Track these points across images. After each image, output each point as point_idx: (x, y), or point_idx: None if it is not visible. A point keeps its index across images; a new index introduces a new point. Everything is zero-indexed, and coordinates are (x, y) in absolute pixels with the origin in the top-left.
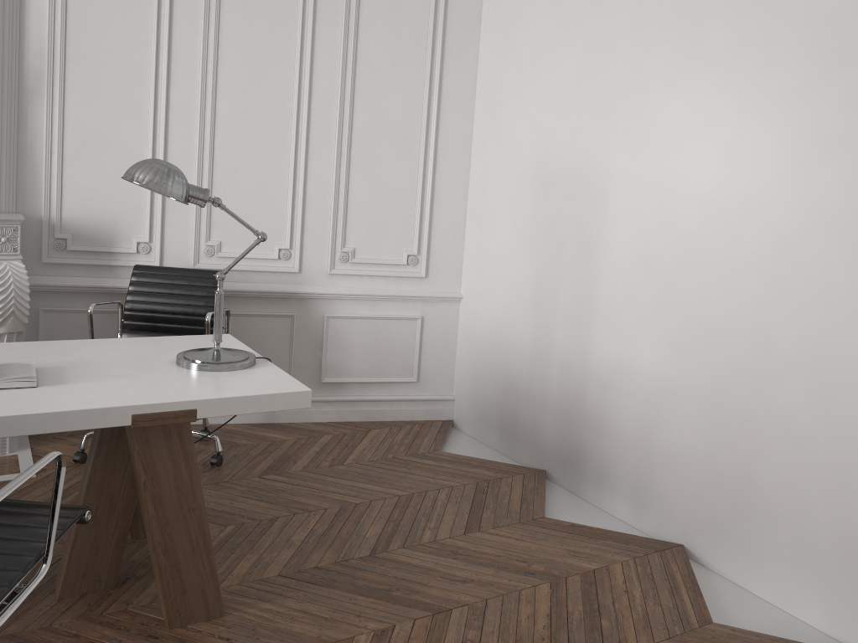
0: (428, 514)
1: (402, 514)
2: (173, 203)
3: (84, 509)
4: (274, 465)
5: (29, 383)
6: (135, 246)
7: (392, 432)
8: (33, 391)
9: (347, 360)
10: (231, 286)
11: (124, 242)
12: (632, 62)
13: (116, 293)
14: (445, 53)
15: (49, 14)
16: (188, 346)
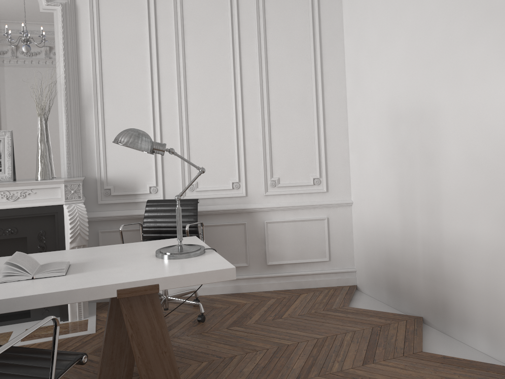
0: (337, 351)
1: (319, 351)
2: (167, 161)
3: (81, 354)
4: (237, 320)
5: (60, 273)
6: (148, 189)
7: (315, 295)
8: (61, 278)
9: (282, 249)
10: (206, 208)
11: (142, 187)
12: (443, 28)
13: (140, 218)
14: (322, 49)
15: (92, 63)
16: (167, 245)
